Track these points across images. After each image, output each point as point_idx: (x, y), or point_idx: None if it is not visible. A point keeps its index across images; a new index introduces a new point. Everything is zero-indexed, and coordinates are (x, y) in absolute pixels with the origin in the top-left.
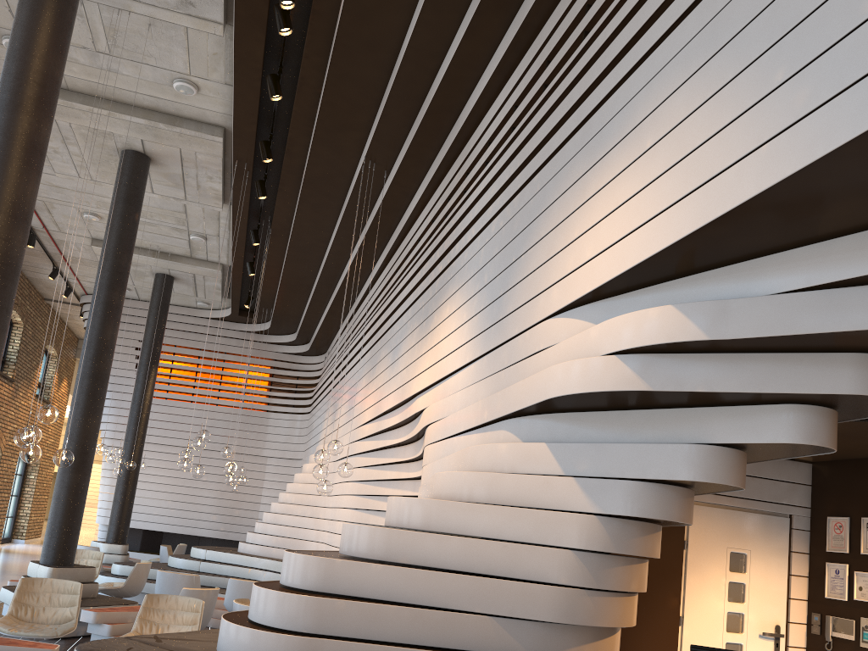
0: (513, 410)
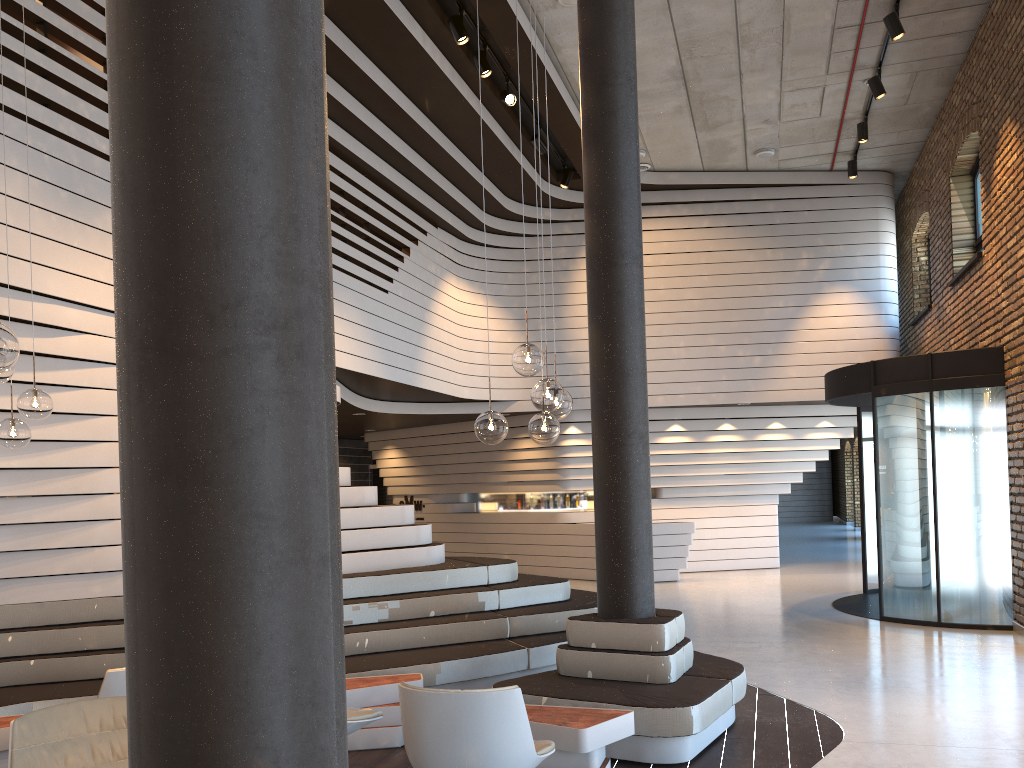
0: None
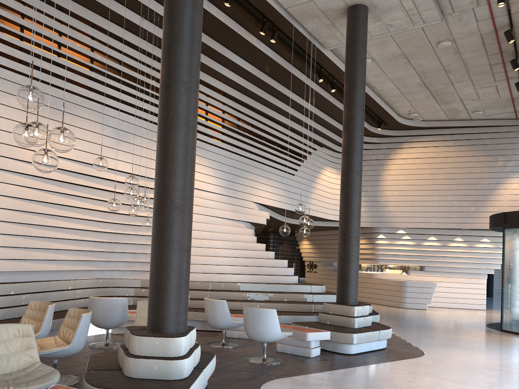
0: (250, 221)
